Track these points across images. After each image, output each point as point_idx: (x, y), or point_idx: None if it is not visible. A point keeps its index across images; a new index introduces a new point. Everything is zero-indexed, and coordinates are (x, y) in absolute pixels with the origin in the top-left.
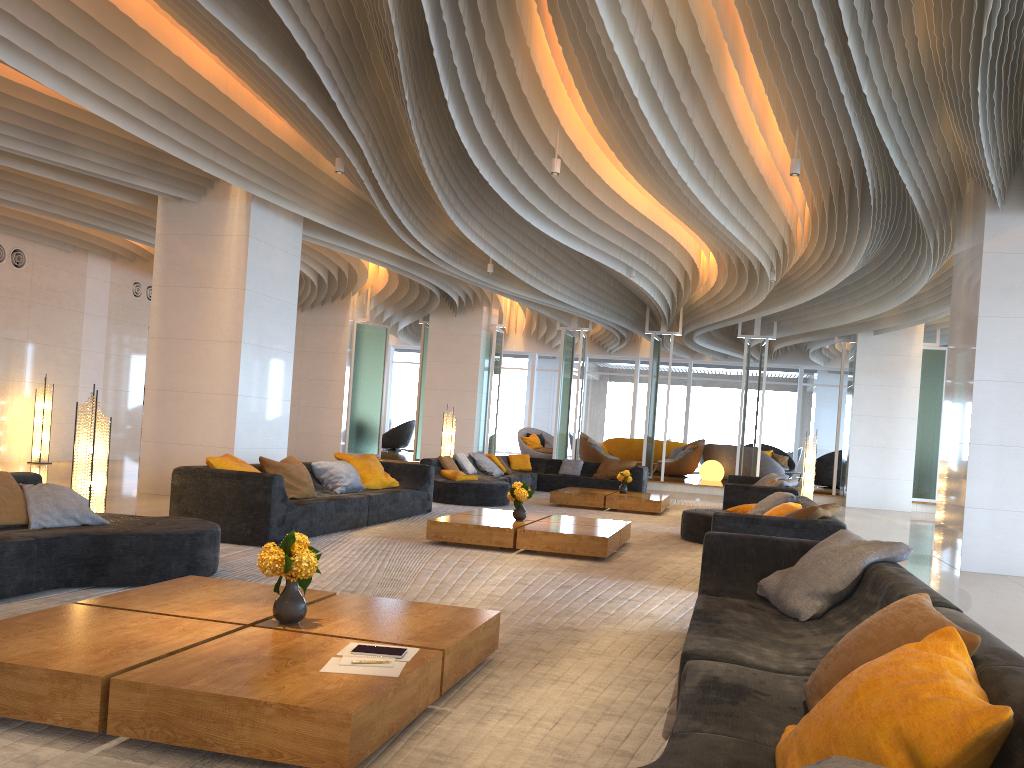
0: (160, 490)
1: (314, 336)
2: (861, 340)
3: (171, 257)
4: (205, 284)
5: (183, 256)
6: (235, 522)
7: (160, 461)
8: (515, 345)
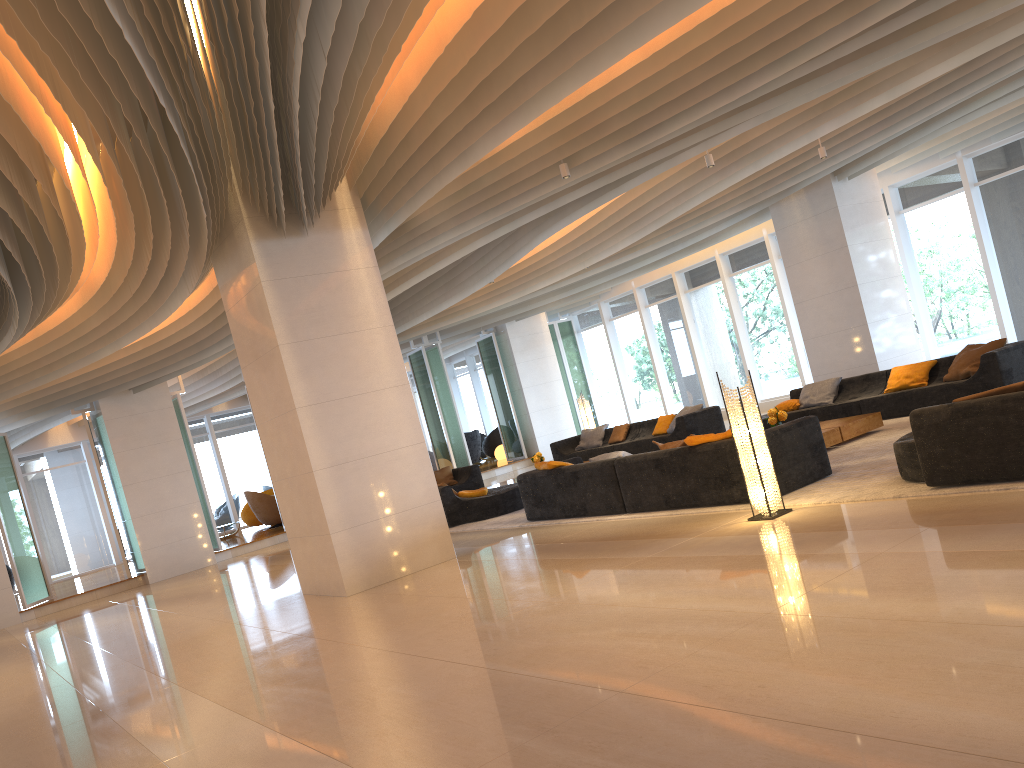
0: (374, 581)
1: None
2: (509, 327)
3: (292, 306)
4: (346, 329)
5: (307, 302)
6: (809, 463)
7: (362, 548)
8: (61, 437)
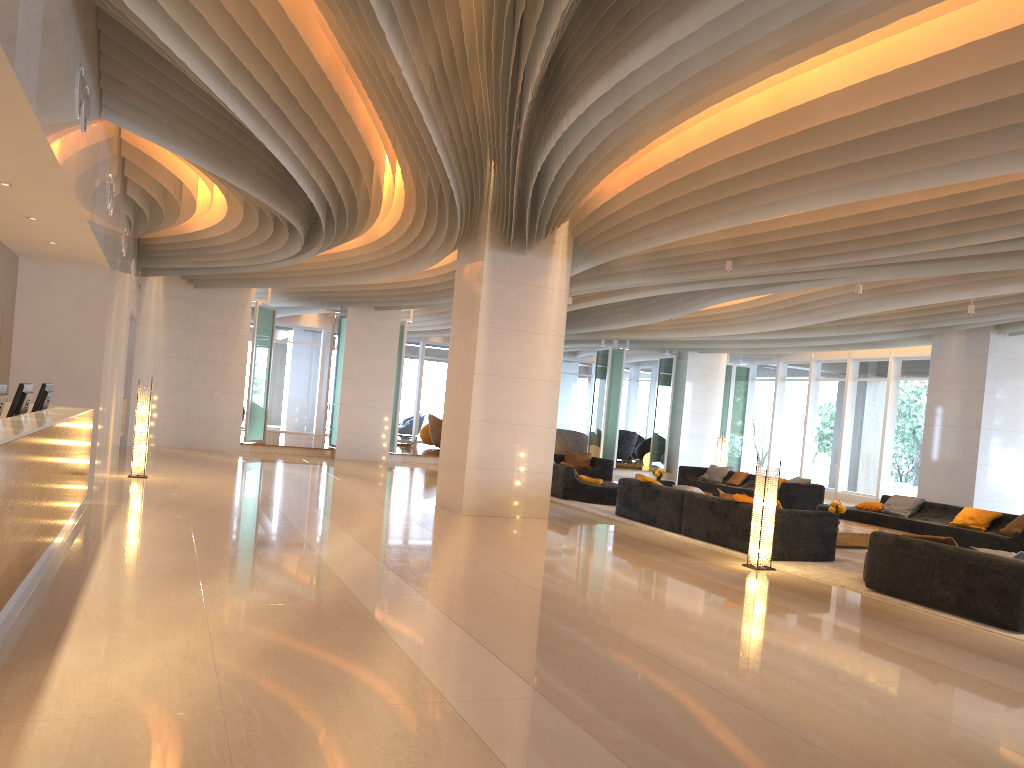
0: (483, 512)
1: (209, 315)
2: (690, 356)
3: (497, 301)
4: (528, 329)
5: (508, 302)
6: (816, 546)
7: (484, 486)
8: (310, 321)
